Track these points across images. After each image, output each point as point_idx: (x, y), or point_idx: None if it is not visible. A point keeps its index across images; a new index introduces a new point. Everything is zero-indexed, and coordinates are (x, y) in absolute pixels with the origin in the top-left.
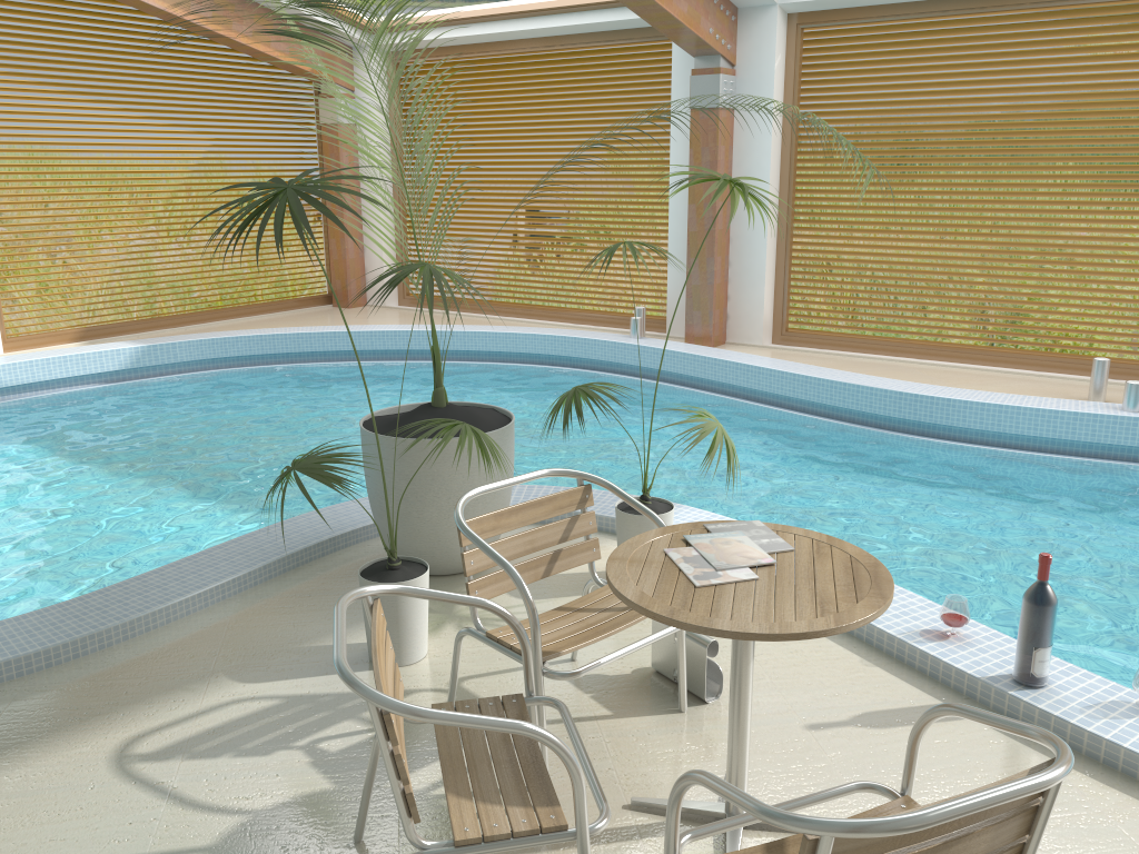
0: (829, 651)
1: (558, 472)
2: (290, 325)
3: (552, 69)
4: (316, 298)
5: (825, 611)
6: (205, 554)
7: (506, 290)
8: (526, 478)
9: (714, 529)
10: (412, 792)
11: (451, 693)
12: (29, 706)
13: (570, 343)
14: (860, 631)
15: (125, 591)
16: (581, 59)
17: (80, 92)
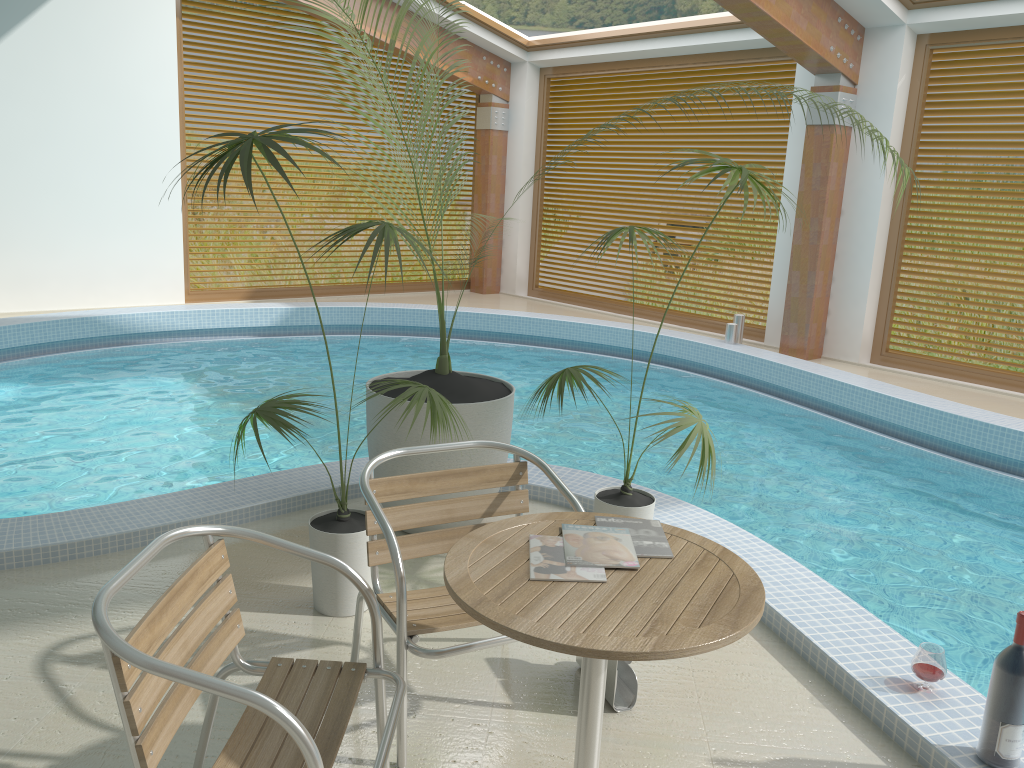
0: (779, 681)
1: (494, 444)
2: (425, 303)
3: (684, 86)
4: (457, 283)
5: (653, 630)
6: (225, 485)
7: (623, 290)
8: (457, 446)
9: (602, 523)
10: (141, 744)
11: (353, 651)
12: (8, 594)
13: (666, 342)
14: (821, 665)
15: (139, 506)
16: (712, 77)
17: (275, 92)
